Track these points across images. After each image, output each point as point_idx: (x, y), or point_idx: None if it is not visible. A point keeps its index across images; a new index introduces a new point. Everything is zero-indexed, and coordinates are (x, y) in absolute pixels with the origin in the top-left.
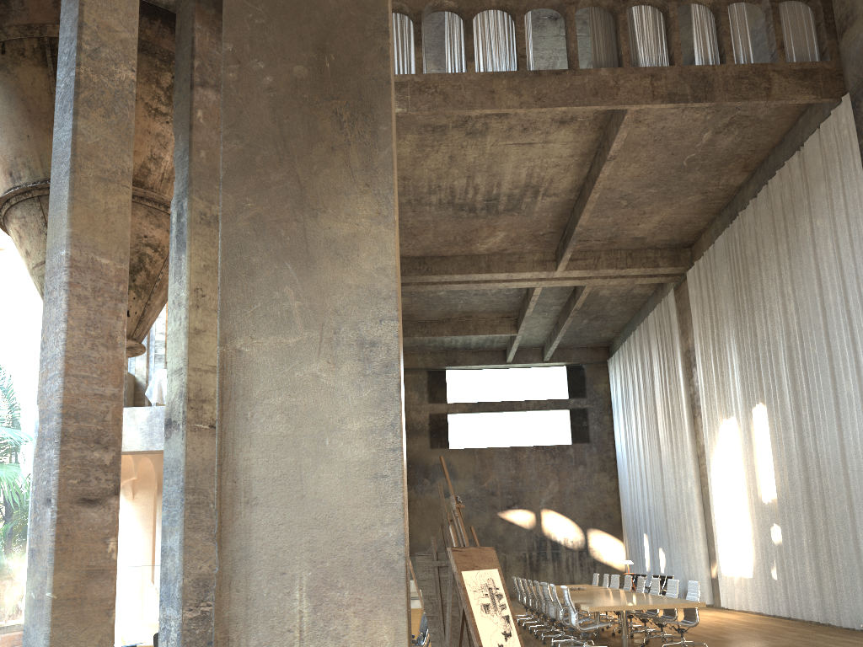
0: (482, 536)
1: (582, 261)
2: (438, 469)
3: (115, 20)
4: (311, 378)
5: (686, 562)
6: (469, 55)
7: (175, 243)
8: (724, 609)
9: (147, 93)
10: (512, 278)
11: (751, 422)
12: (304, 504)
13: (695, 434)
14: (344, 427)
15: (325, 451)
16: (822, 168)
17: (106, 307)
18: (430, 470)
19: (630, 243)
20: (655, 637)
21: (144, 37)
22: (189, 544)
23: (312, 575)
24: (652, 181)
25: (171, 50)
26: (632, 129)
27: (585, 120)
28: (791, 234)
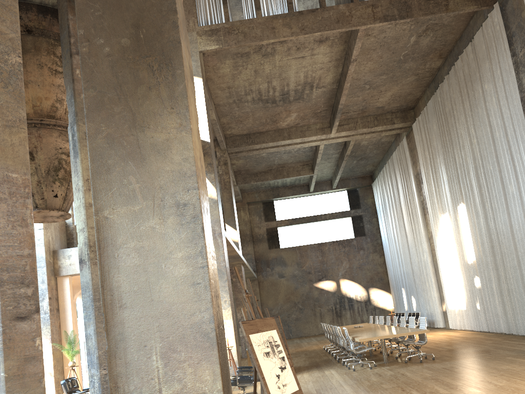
0: (305, 299)
1: (347, 125)
2: (275, 261)
3: (5, 27)
4: (150, 229)
5: (427, 303)
6: (256, 6)
7: (72, 152)
8: (452, 329)
9: (48, 61)
10: (305, 141)
11: (457, 215)
12: (153, 304)
13: (426, 225)
14: (172, 256)
15: (163, 272)
16: (486, 51)
17: (18, 202)
18: (270, 262)
19: (375, 110)
20: (403, 352)
21: (42, 27)
22: (99, 331)
23: (162, 345)
24: (383, 71)
25: (59, 32)
26: (365, 40)
27: (334, 38)
28: (471, 95)
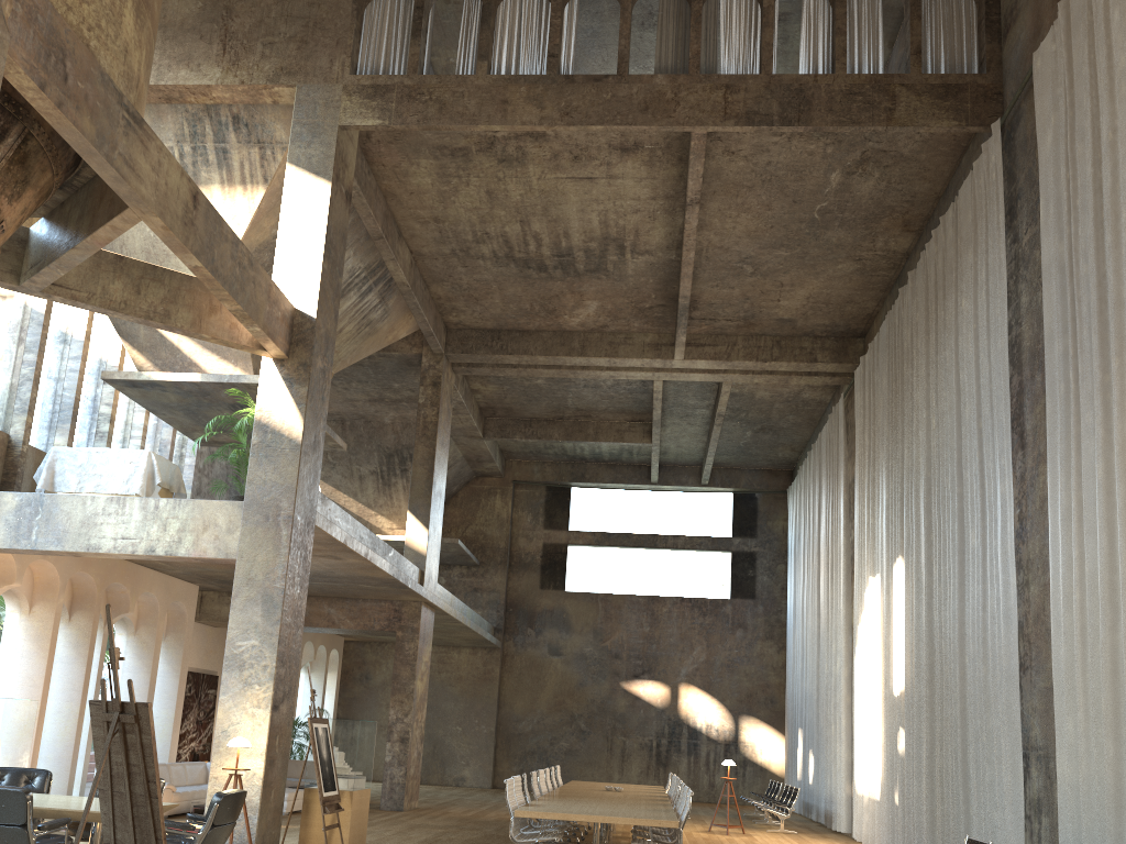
0: (596, 711)
1: (711, 348)
2: (547, 617)
3: None
4: None
5: (828, 771)
6: (480, 51)
7: None
8: (859, 841)
9: None
10: (617, 365)
11: (891, 582)
12: None
13: (852, 595)
14: None
15: None
16: (972, 225)
17: None
18: (536, 617)
19: (776, 326)
20: None
21: None
22: None
23: None
24: (779, 239)
25: None
26: (725, 163)
27: (655, 147)
28: (940, 320)
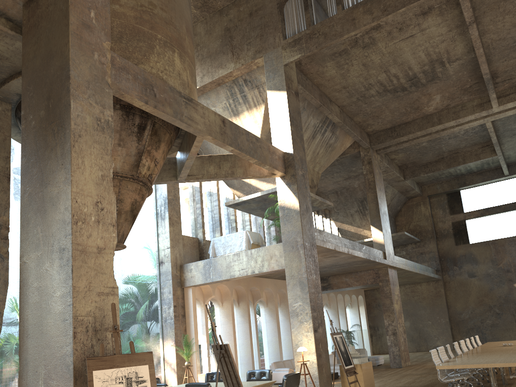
0: (503, 302)
1: (514, 94)
2: (463, 259)
3: None
4: (45, 272)
5: None
6: (336, 1)
7: None
8: None
9: None
10: (461, 122)
11: None
12: (42, 336)
13: None
14: (54, 295)
15: (49, 308)
16: None
17: None
18: (457, 260)
19: None
20: None
21: None
22: None
23: (44, 373)
24: None
25: None
26: None
27: (440, 4)
28: None
